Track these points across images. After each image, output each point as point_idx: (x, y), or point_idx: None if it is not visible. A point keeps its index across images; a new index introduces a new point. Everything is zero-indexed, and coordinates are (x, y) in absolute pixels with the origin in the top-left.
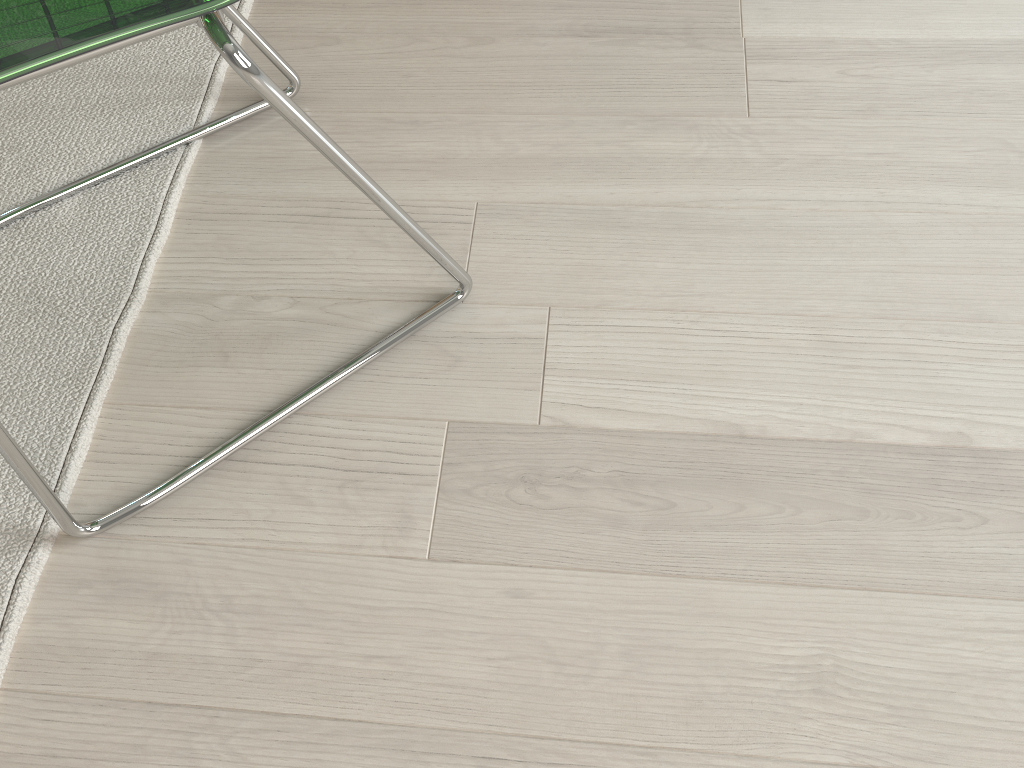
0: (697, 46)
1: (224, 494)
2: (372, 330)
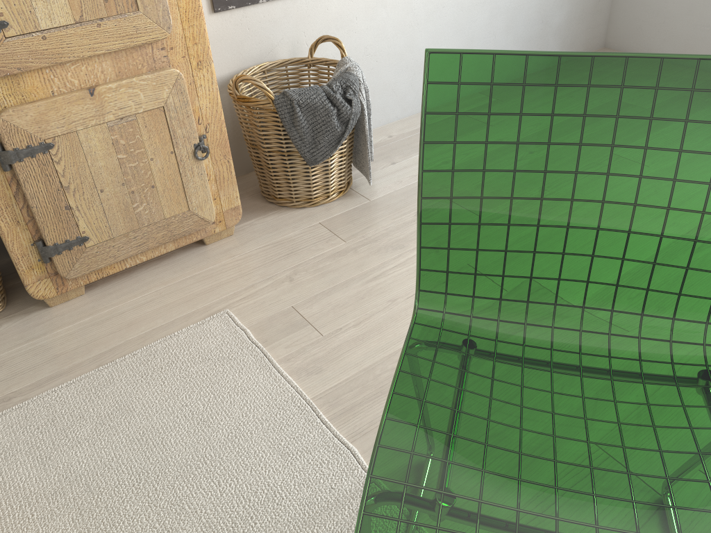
0: None
1: None
2: None
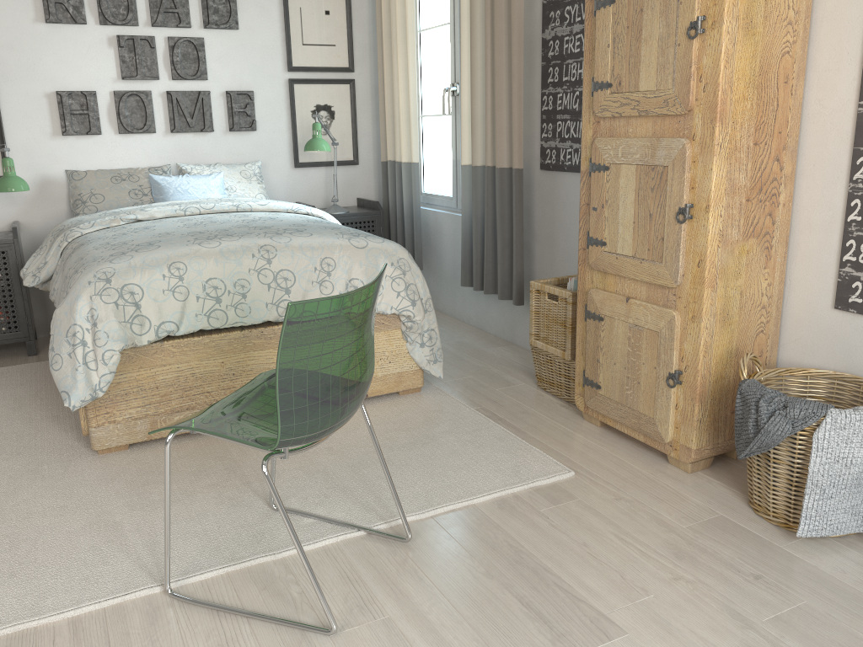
0: (553, 642)
1: (201, 617)
2: (299, 618)
